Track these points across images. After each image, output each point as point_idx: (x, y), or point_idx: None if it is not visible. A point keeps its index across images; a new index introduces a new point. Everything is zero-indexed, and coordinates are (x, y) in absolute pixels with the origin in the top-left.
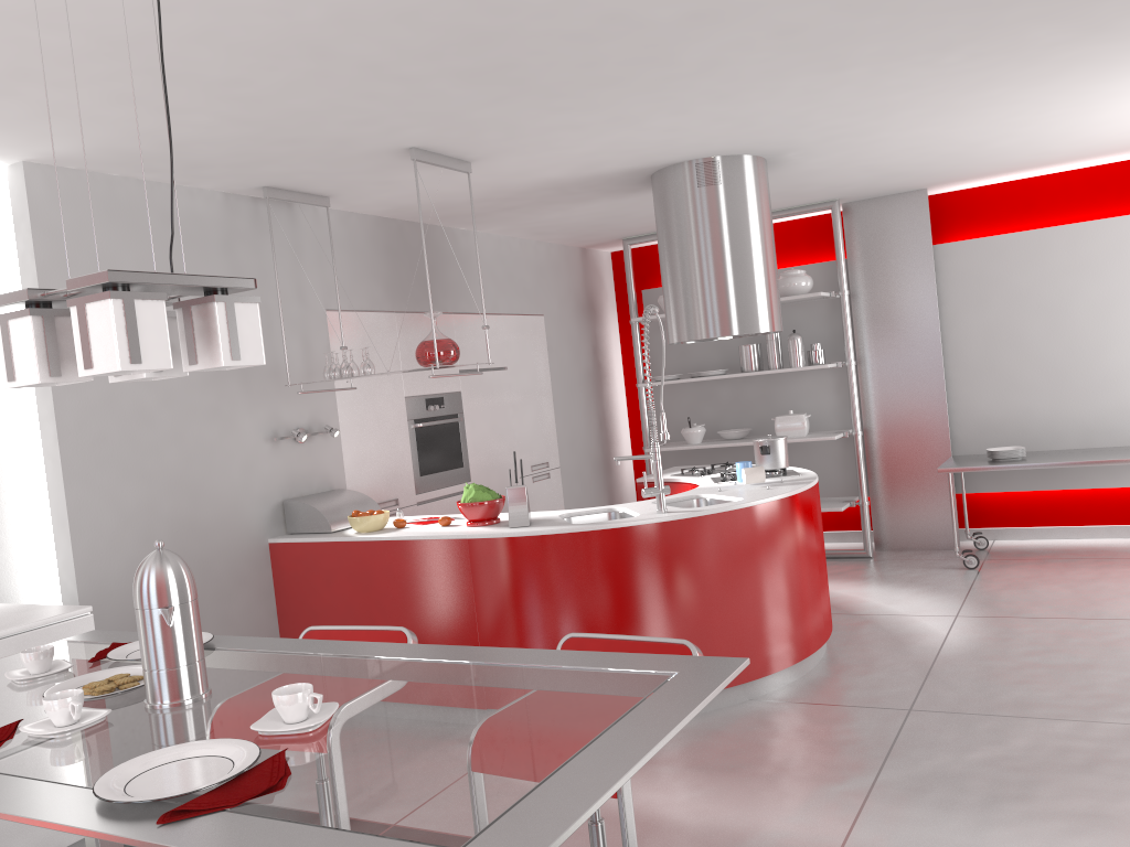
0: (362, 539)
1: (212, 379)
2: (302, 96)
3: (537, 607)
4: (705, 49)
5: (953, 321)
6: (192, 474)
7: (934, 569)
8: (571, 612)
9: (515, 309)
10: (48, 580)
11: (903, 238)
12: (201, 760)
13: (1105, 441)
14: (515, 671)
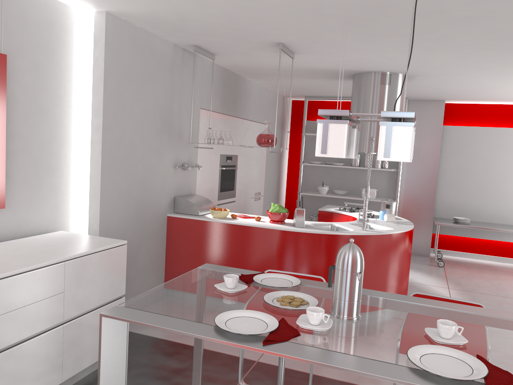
0: (220, 222)
1: (158, 134)
2: (270, 12)
3: (306, 265)
4: (453, 30)
5: (445, 159)
6: (145, 179)
7: (424, 265)
8: (321, 269)
9: (260, 120)
10: (80, 222)
11: (430, 120)
12: (437, 356)
13: (498, 221)
14: (503, 320)
